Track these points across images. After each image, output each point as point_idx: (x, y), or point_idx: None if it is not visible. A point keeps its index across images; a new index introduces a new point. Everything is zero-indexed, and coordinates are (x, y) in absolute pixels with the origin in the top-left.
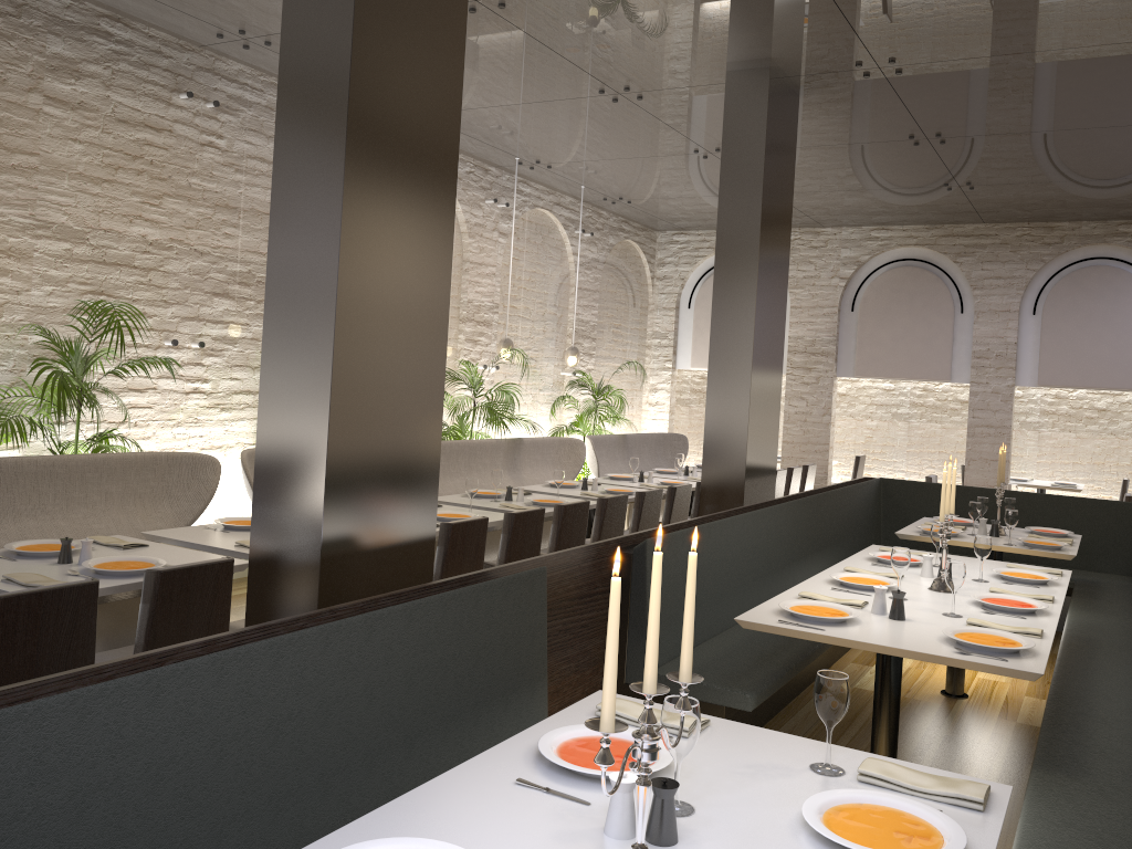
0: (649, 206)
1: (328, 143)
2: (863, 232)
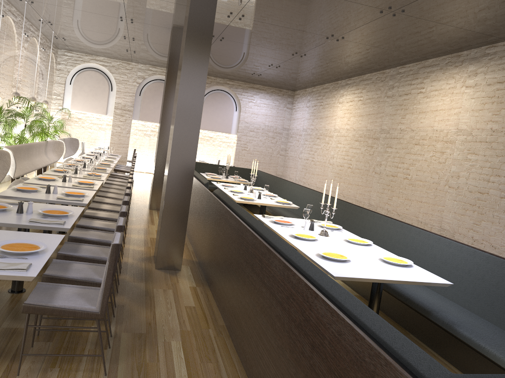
0: (71, 42)
1: (200, 80)
2: (147, 67)
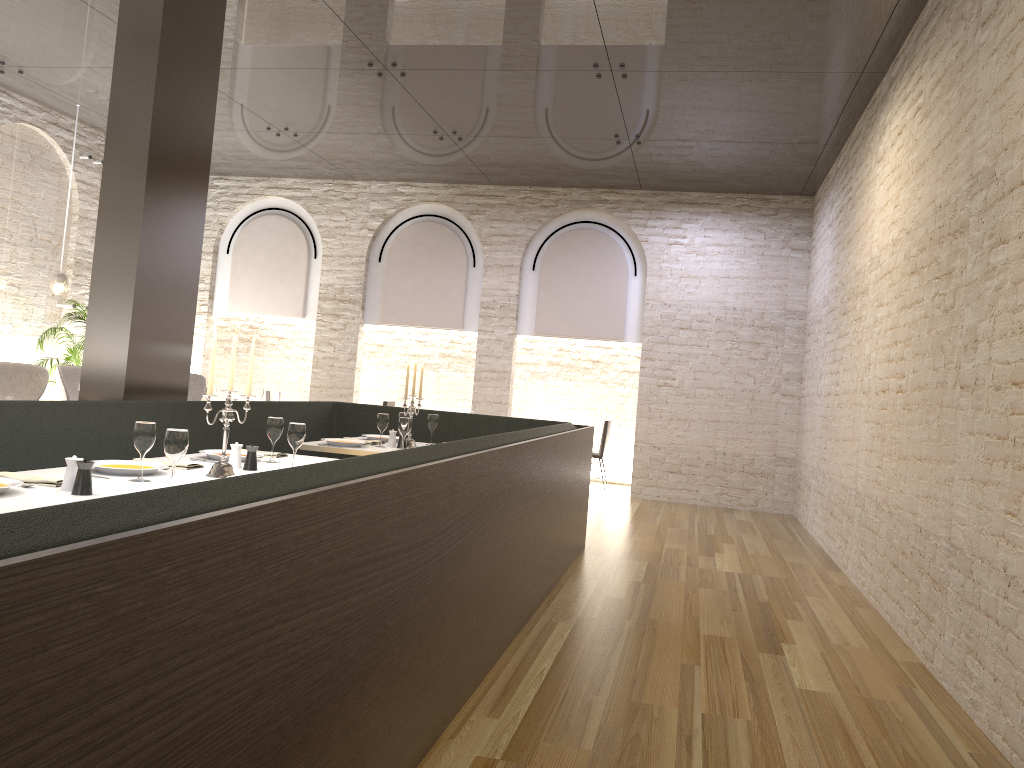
0: None
1: None
2: (391, 187)
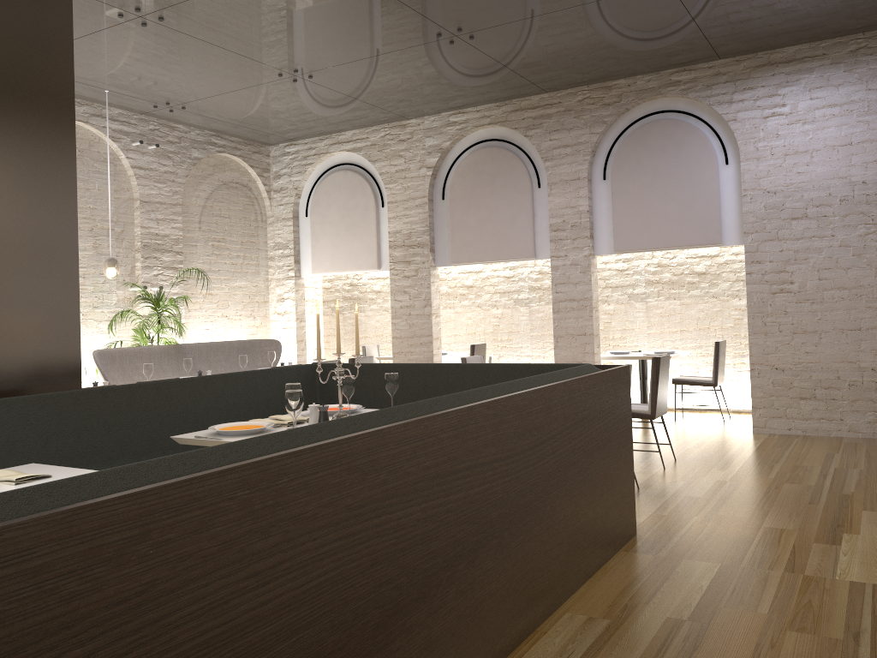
0: (211, 111)
1: None
2: (443, 119)
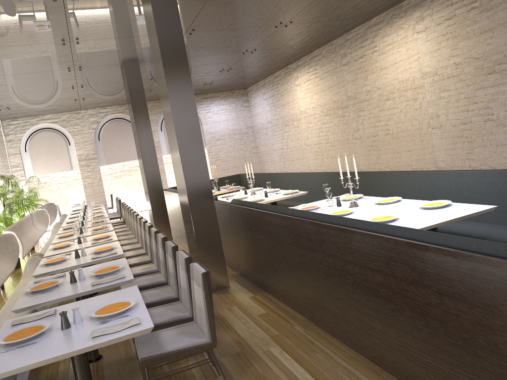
0: (16, 109)
1: (189, 100)
2: (97, 110)
